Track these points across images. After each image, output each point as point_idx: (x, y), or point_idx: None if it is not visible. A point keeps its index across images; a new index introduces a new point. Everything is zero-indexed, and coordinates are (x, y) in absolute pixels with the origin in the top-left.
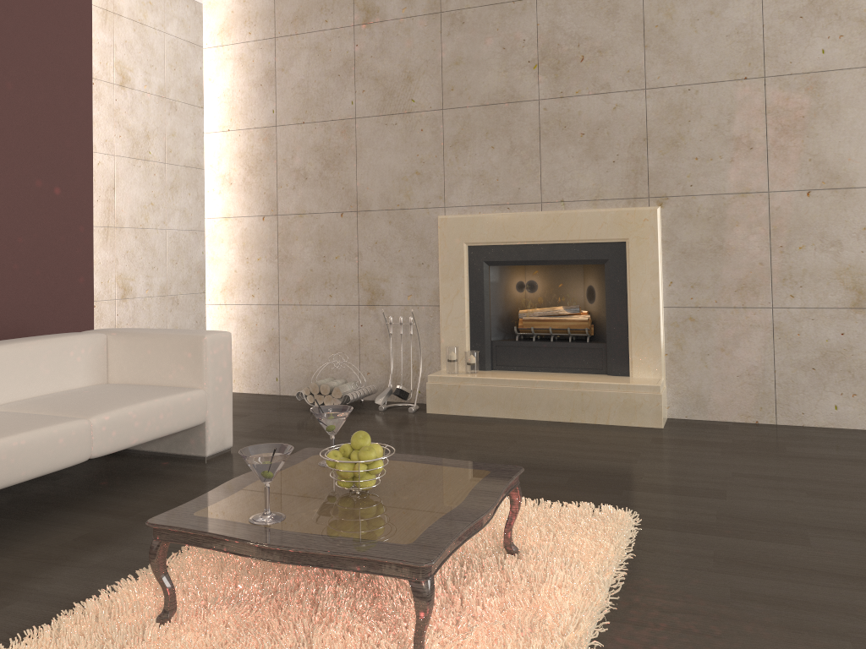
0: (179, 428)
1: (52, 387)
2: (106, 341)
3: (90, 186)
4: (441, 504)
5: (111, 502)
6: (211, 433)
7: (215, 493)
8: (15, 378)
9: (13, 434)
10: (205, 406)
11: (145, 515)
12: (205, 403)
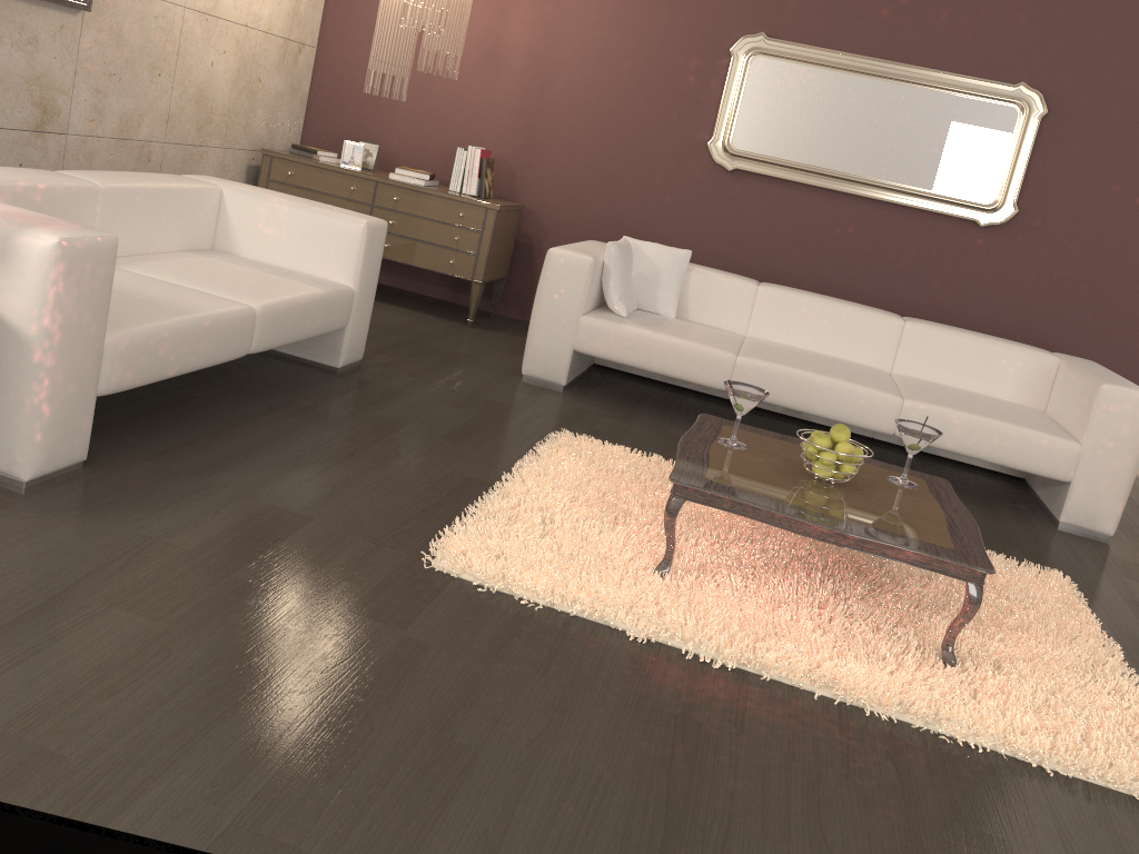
0: (1019, 466)
1: (969, 385)
2: (1057, 367)
3: None
4: (816, 506)
5: None
6: (1073, 500)
7: (775, 434)
8: (930, 359)
9: (823, 375)
10: (1070, 462)
11: None
12: (1072, 459)
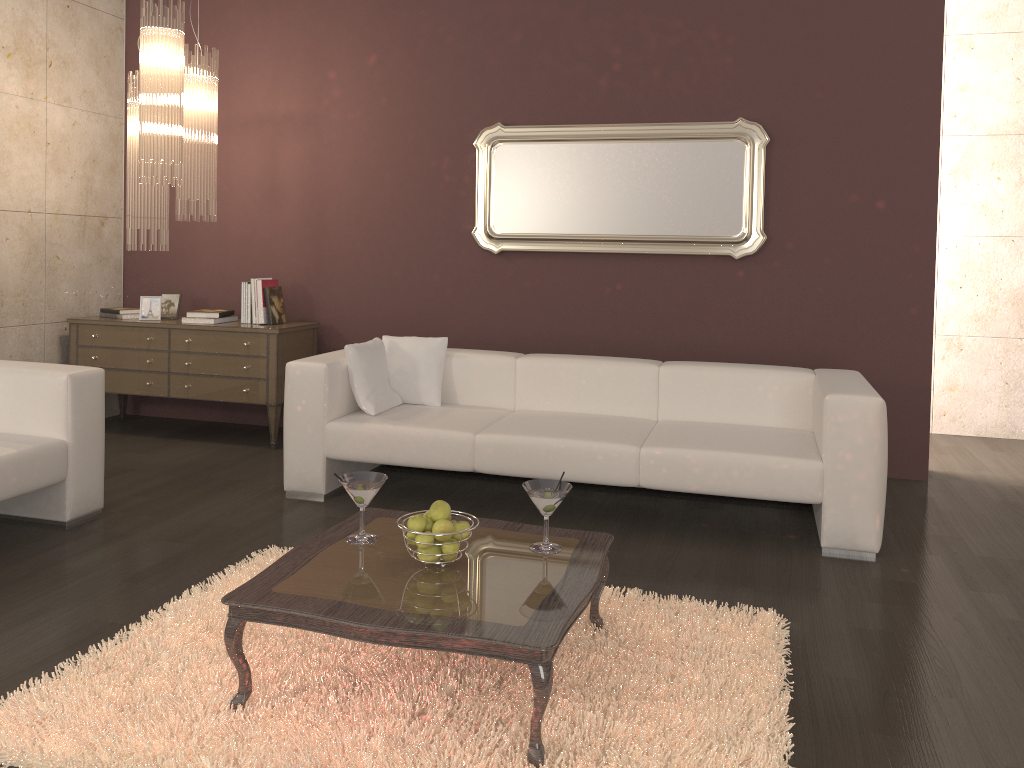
0: (766, 495)
1: (734, 418)
2: (814, 383)
3: (933, 195)
4: (387, 600)
5: (651, 537)
6: (828, 521)
7: None
8: (690, 399)
9: (559, 437)
10: (815, 482)
11: (621, 555)
12: (816, 479)
